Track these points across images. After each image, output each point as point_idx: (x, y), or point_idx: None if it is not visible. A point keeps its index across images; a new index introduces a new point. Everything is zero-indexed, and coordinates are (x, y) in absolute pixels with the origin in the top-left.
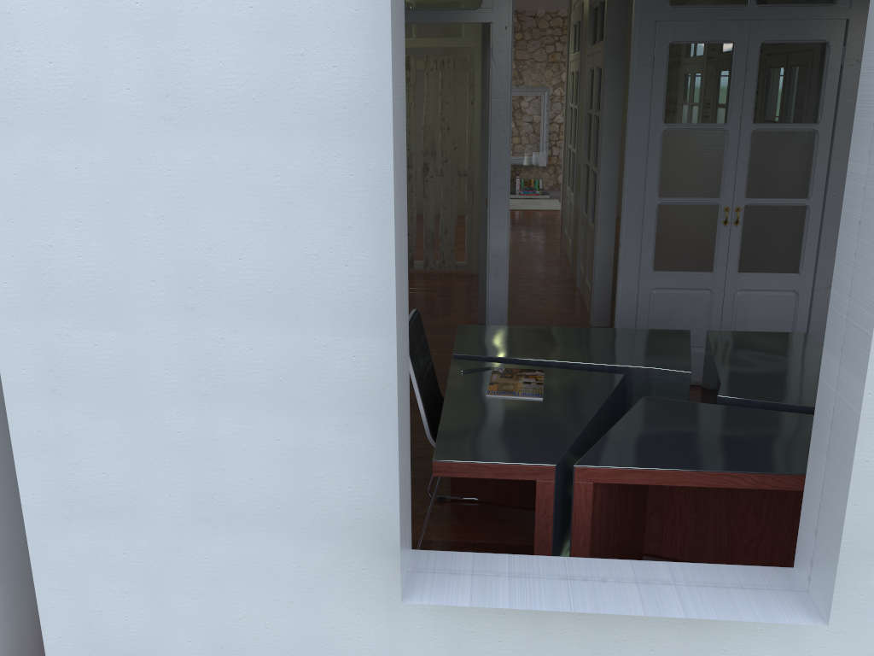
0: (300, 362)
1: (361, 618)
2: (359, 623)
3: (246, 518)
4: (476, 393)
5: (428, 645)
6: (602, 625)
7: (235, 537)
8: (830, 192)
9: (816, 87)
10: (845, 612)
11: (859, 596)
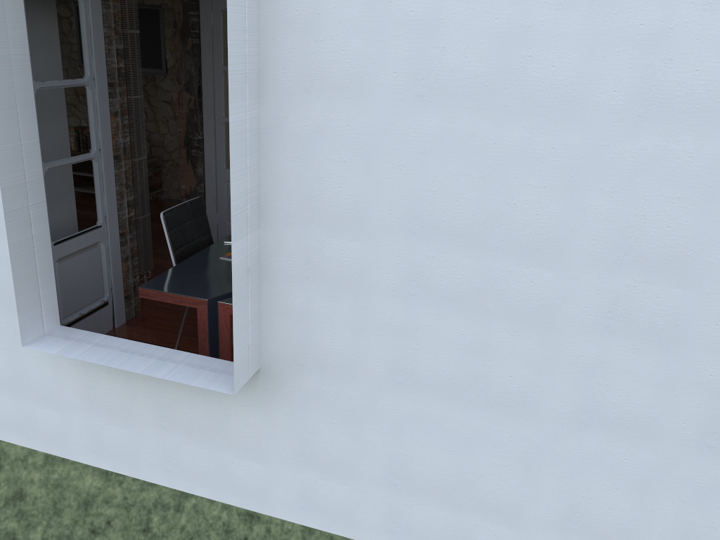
0: None
1: (40, 363)
2: (39, 366)
3: None
4: (216, 255)
5: (75, 385)
6: (161, 388)
7: None
8: None
9: None
10: (292, 401)
11: (298, 392)
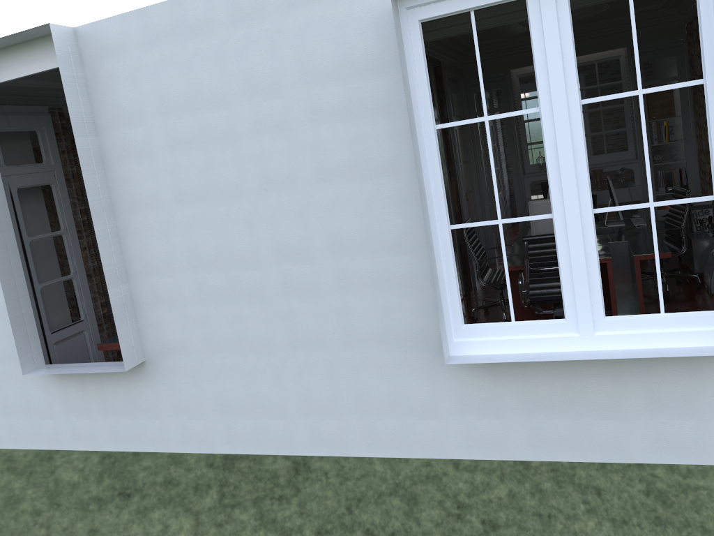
0: (5, 303)
1: (38, 391)
2: (38, 393)
3: (2, 358)
4: None
5: (58, 400)
6: (101, 387)
7: (1, 365)
8: None
9: None
10: (164, 375)
11: (166, 369)
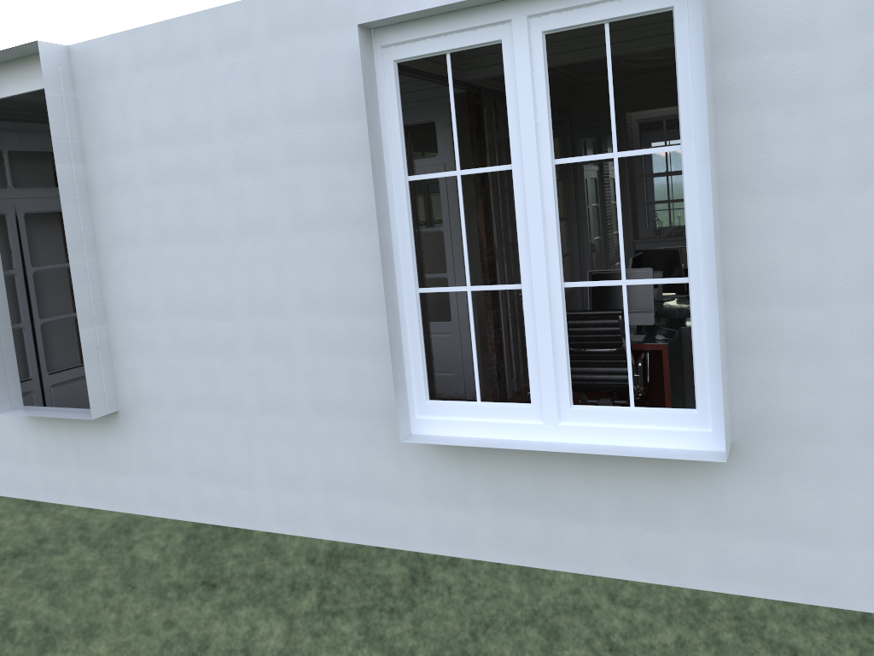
0: None
1: (15, 434)
2: (15, 436)
3: None
4: None
5: (34, 445)
6: (75, 436)
7: None
8: (456, 268)
9: (438, 204)
10: (136, 429)
11: (138, 422)
